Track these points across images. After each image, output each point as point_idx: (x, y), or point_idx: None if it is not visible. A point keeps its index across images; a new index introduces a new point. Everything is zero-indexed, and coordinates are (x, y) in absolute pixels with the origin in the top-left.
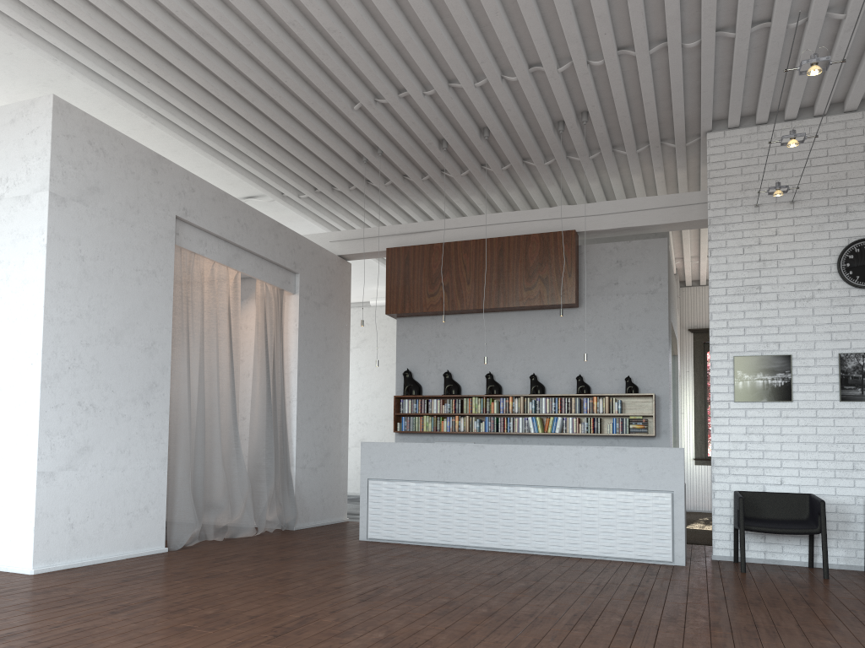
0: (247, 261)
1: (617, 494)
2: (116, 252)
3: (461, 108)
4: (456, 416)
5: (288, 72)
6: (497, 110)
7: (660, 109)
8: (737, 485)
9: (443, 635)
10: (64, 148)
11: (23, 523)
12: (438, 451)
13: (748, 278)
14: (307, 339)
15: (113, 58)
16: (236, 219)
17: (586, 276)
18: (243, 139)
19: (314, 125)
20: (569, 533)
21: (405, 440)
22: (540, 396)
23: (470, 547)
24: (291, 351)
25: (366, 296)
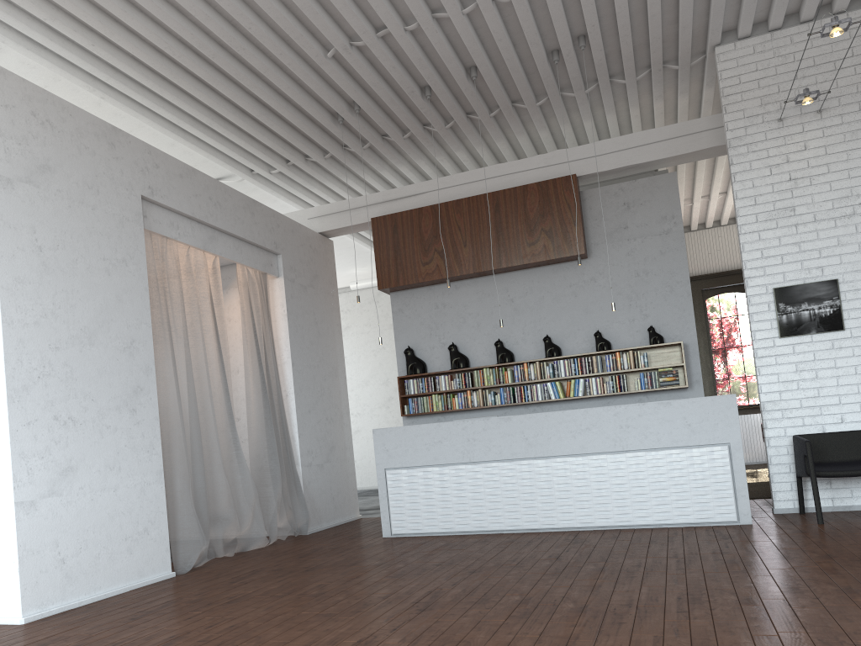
0: (224, 244)
1: (667, 453)
2: (79, 240)
3: (447, 44)
4: (468, 391)
5: (251, 17)
6: (486, 44)
7: (664, 24)
8: (792, 429)
9: (542, 645)
10: (3, 120)
11: (5, 565)
12: (460, 430)
13: (779, 201)
14: (297, 325)
15: (49, 17)
16: (208, 197)
17: (592, 223)
18: (205, 109)
19: (284, 81)
20: (618, 503)
21: (415, 424)
22: (556, 359)
23: (507, 531)
24: (281, 340)
25: (344, 281)
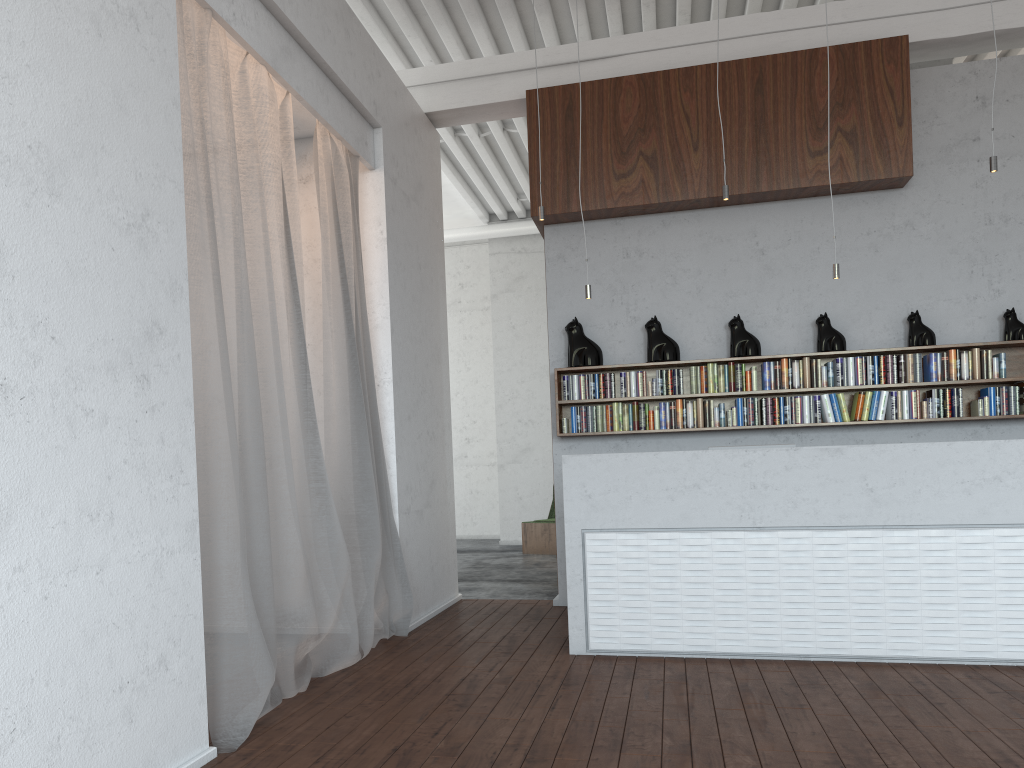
0: (304, 73)
1: None
2: None
3: None
4: (678, 400)
5: None
6: None
7: None
8: None
9: None
10: None
11: None
12: (739, 466)
13: None
14: (398, 263)
15: None
16: None
17: (916, 128)
18: None
19: None
20: None
21: (574, 450)
22: (836, 356)
23: (816, 656)
24: (373, 285)
25: None
